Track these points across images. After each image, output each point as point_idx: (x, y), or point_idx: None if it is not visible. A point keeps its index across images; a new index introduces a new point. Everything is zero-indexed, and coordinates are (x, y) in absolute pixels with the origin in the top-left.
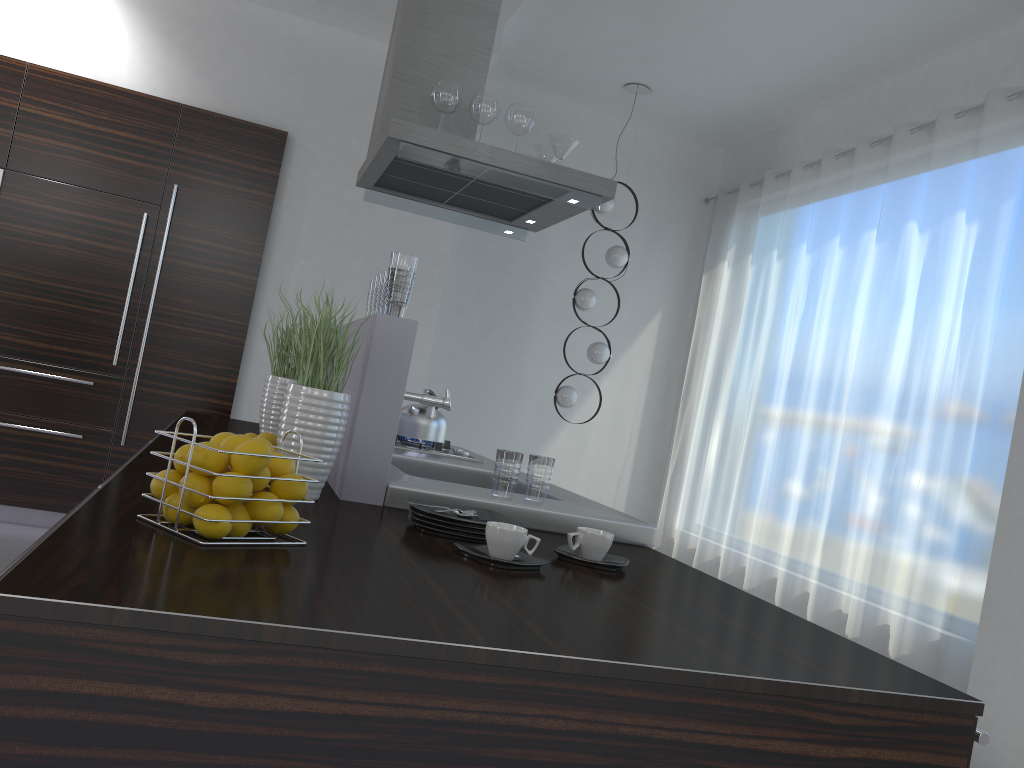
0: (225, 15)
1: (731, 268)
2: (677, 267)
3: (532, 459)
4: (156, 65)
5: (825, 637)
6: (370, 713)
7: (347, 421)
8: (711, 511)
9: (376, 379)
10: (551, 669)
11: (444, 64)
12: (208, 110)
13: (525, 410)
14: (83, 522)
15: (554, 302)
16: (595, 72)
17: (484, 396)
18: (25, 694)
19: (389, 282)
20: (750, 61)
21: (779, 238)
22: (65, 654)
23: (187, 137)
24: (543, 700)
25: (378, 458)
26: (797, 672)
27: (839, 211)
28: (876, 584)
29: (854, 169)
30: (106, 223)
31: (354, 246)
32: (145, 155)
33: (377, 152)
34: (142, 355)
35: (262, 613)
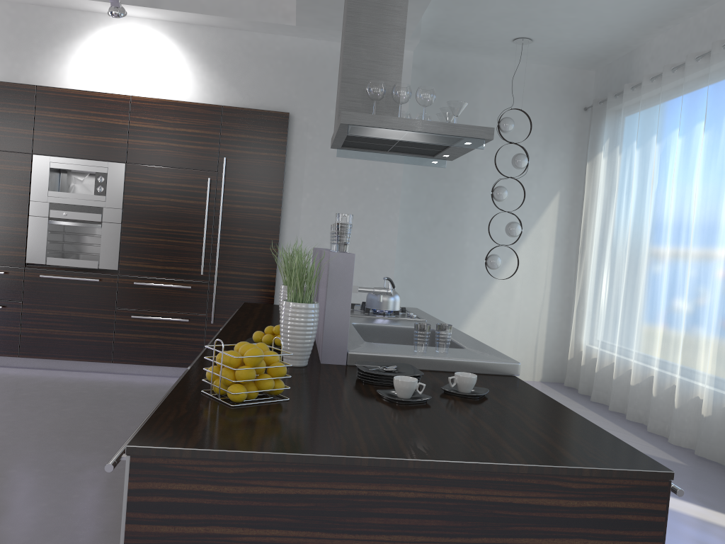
0: (242, 44)
1: (605, 157)
2: (568, 160)
3: (437, 327)
4: (204, 83)
5: (595, 434)
6: (310, 493)
7: (322, 315)
8: (605, 331)
9: (334, 291)
10: (403, 466)
11: (373, 67)
12: (238, 107)
13: (468, 272)
14: (173, 398)
15: (481, 196)
16: (491, 35)
17: (439, 266)
18: (148, 491)
19: (336, 231)
20: (599, 12)
21: (637, 132)
22: (163, 471)
23: (228, 126)
24: (401, 482)
25: (340, 337)
26: (554, 459)
27: (677, 109)
28: (721, 378)
29: (685, 78)
30: (187, 187)
31: (339, 180)
32: (204, 141)
33: (337, 131)
34: (217, 266)
35: (253, 446)
